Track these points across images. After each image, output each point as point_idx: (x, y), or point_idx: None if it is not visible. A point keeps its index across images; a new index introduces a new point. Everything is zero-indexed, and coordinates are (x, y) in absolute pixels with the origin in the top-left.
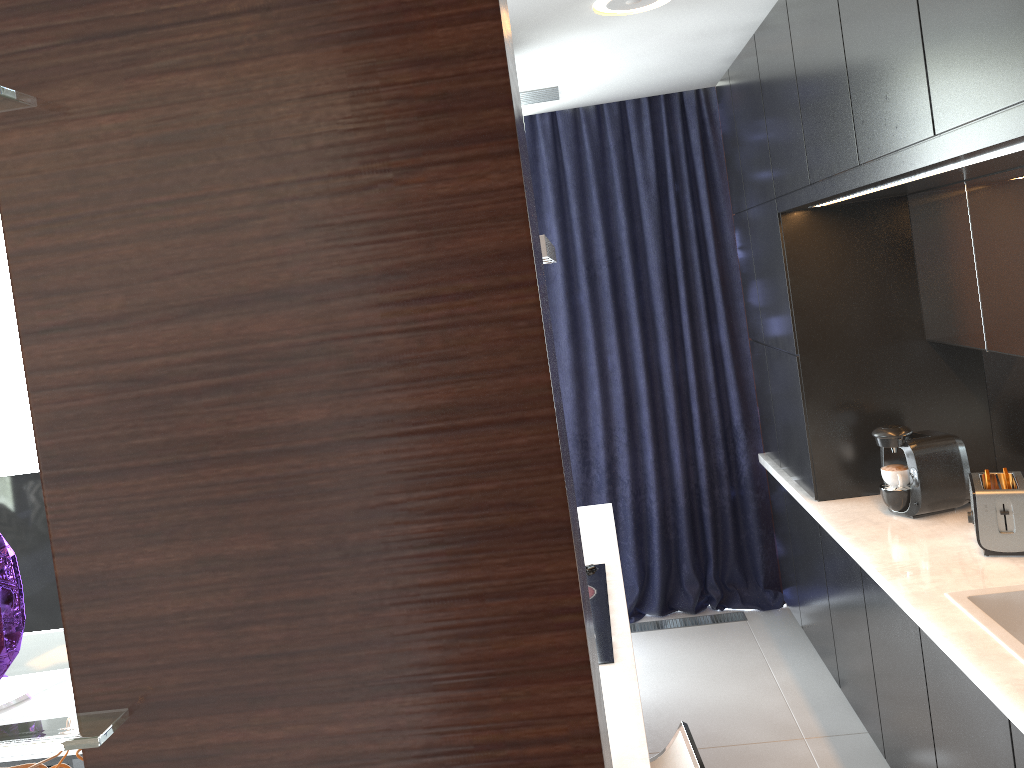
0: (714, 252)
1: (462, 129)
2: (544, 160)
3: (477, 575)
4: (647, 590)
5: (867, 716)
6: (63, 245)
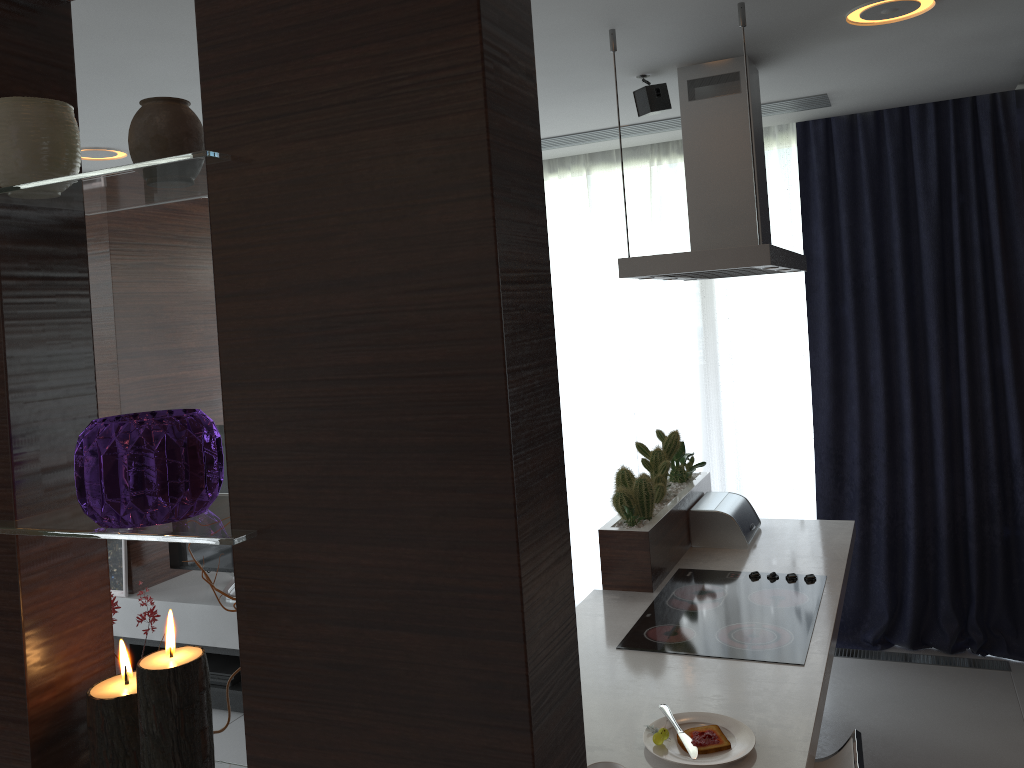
0: (1001, 269)
1: (459, 180)
2: (814, 167)
3: (453, 474)
4: (898, 620)
5: None
6: (239, 244)
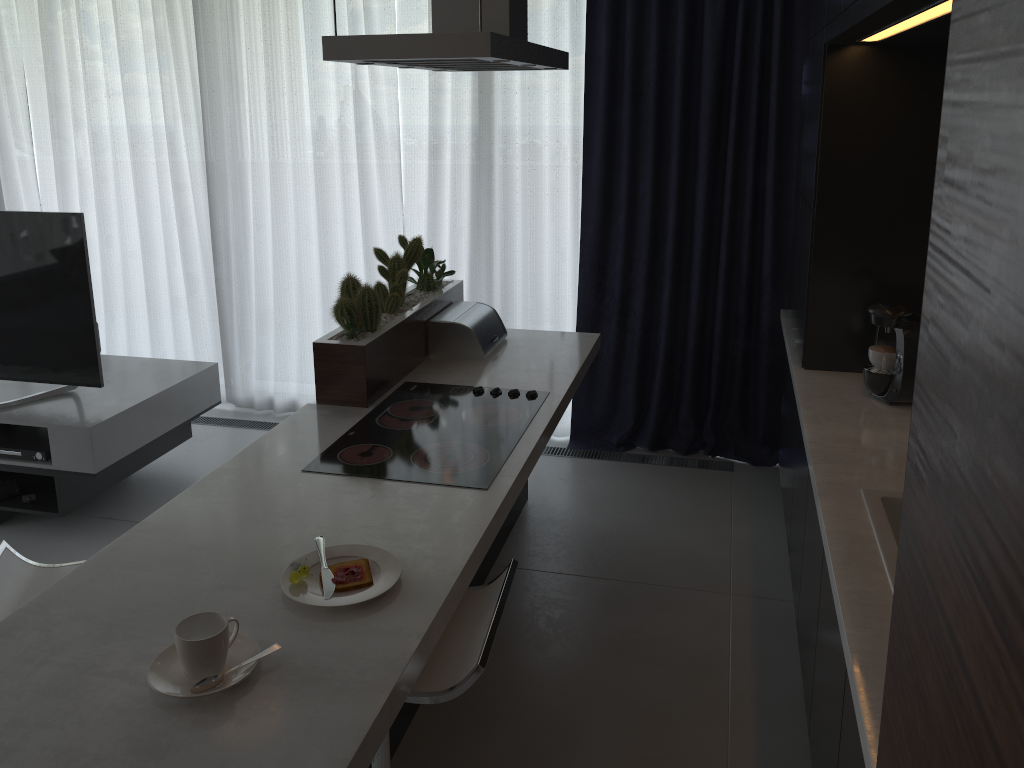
0: (776, 83)
1: None
2: None
3: None
4: (642, 424)
5: (795, 587)
6: None
